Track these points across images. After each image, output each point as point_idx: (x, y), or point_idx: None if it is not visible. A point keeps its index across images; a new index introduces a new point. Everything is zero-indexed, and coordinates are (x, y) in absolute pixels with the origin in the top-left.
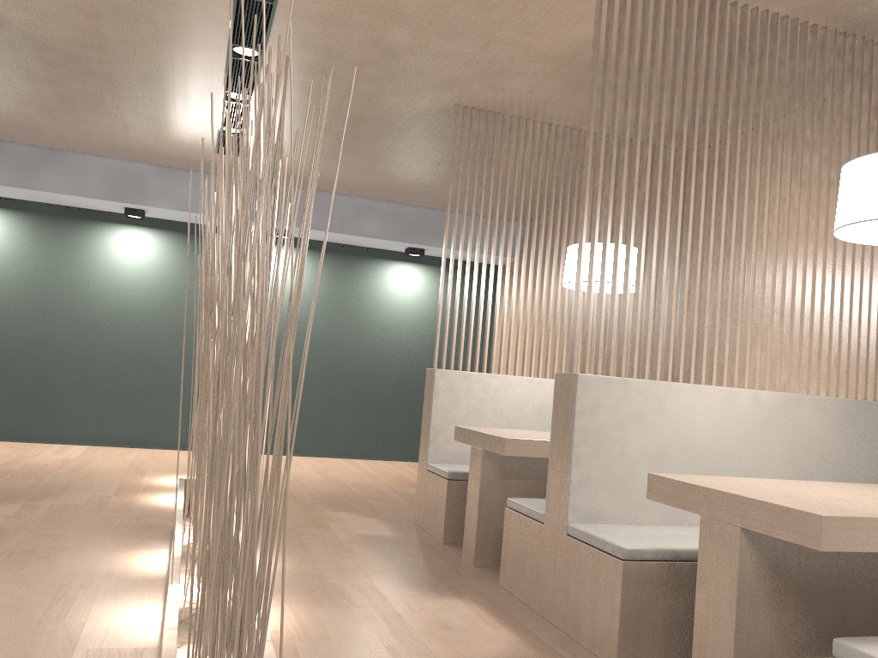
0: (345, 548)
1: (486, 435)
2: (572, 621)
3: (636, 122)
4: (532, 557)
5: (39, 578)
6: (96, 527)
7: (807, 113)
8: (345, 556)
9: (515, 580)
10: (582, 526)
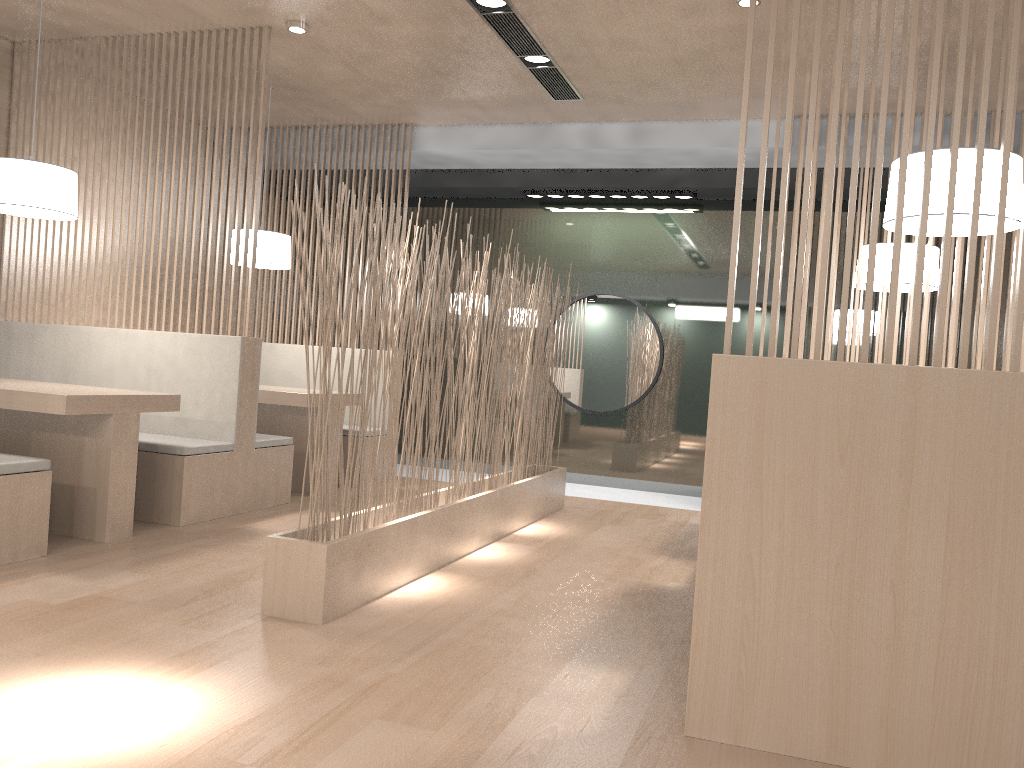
0: (187, 568)
1: (147, 397)
2: (261, 499)
3: (228, 142)
4: (223, 480)
5: (539, 585)
6: (424, 644)
7: (102, 108)
8: (220, 561)
9: (203, 508)
10: (258, 439)
